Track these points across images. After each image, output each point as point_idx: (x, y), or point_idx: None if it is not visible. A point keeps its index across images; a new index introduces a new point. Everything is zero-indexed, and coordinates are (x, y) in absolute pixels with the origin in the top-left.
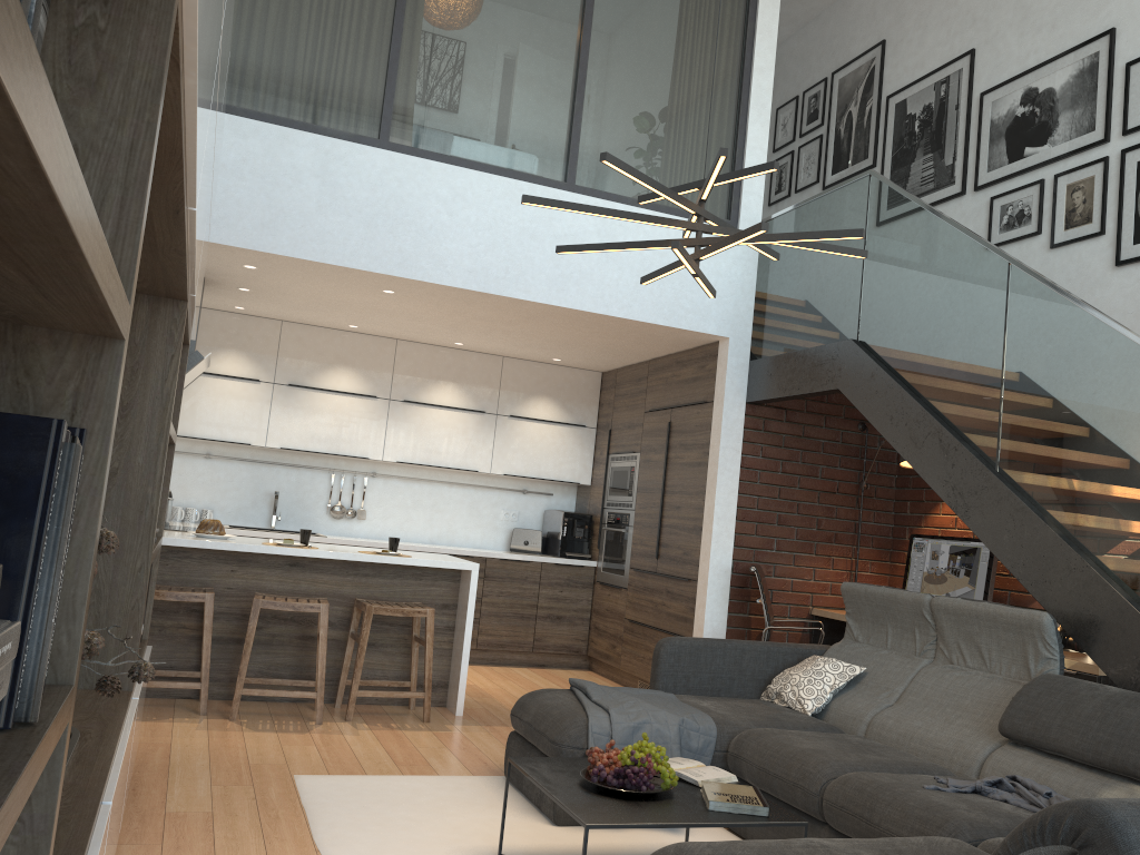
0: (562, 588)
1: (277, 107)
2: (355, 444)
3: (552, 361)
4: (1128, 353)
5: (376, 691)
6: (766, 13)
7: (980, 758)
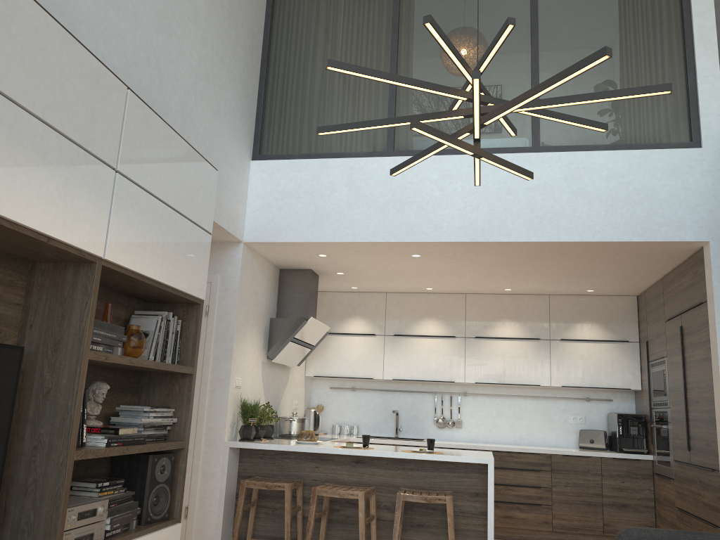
0: (623, 479)
1: (319, 147)
2: (443, 372)
3: (588, 292)
4: None
5: None
6: None
7: None
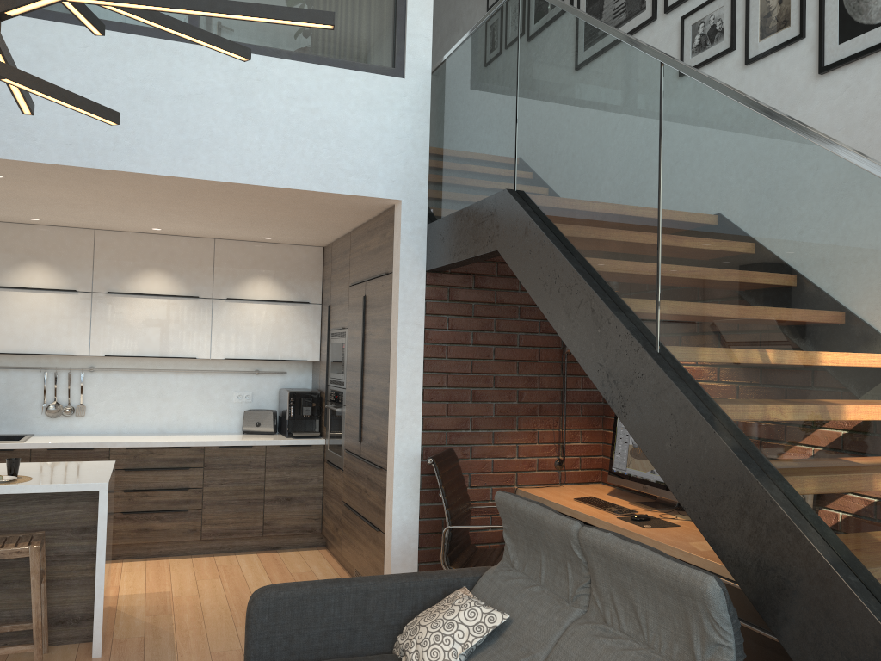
0: (290, 469)
1: None
2: (57, 342)
3: (265, 239)
4: (819, 169)
5: None
6: None
7: None
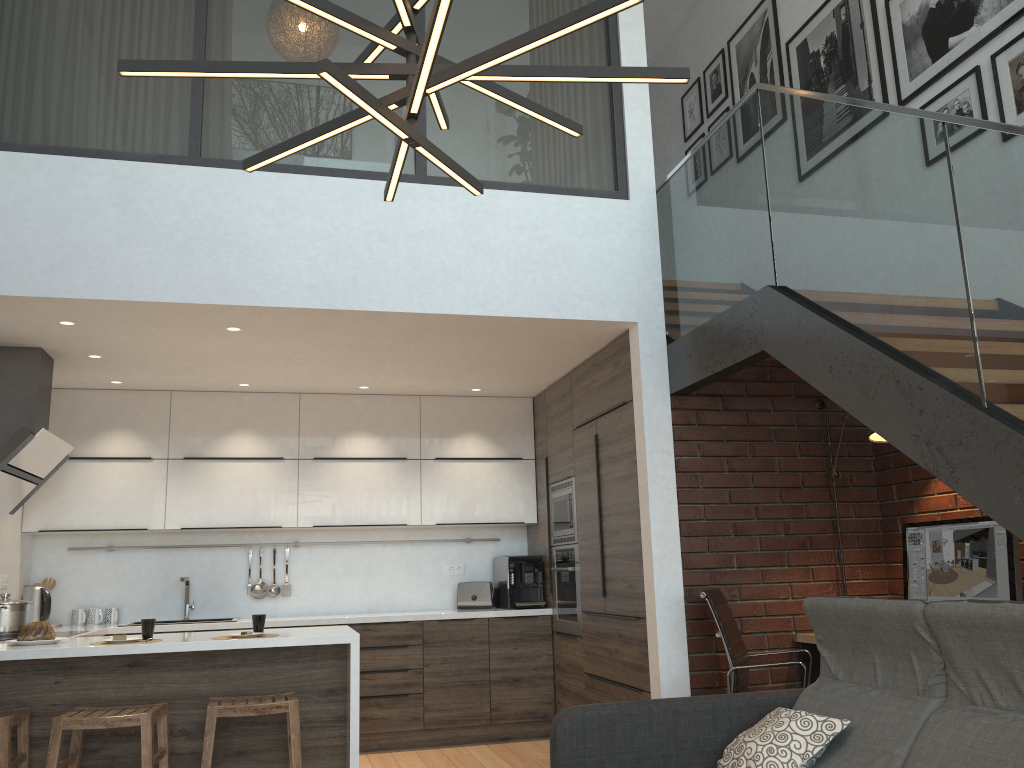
0: (516, 644)
1: (65, 137)
2: (265, 513)
3: (473, 392)
4: None
5: None
6: None
7: None
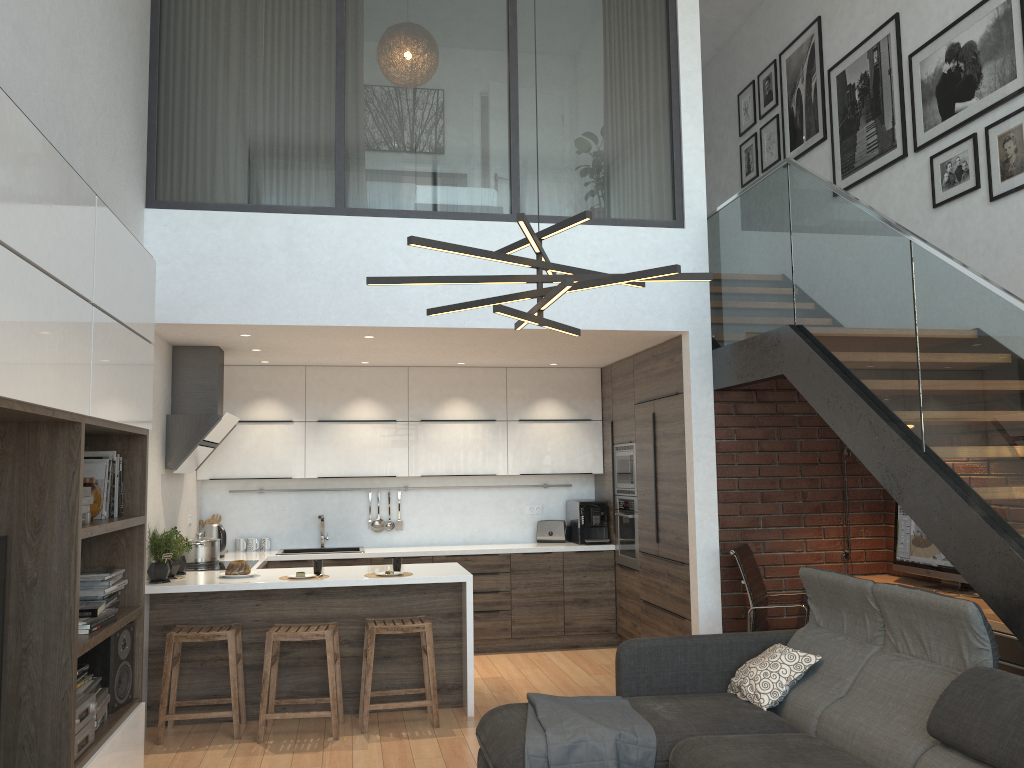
0: (585, 573)
1: (243, 196)
2: (382, 465)
3: (551, 365)
4: (1023, 325)
5: (387, 704)
6: (686, 20)
7: (912, 760)
